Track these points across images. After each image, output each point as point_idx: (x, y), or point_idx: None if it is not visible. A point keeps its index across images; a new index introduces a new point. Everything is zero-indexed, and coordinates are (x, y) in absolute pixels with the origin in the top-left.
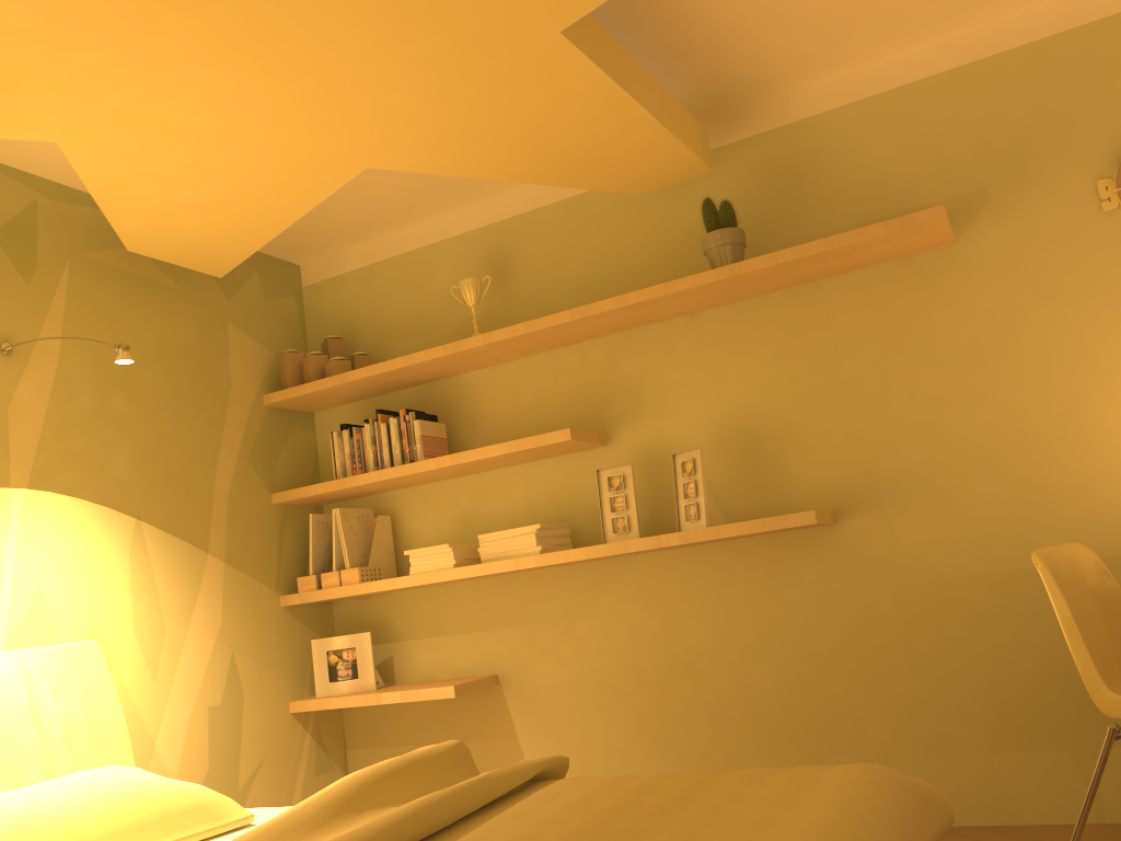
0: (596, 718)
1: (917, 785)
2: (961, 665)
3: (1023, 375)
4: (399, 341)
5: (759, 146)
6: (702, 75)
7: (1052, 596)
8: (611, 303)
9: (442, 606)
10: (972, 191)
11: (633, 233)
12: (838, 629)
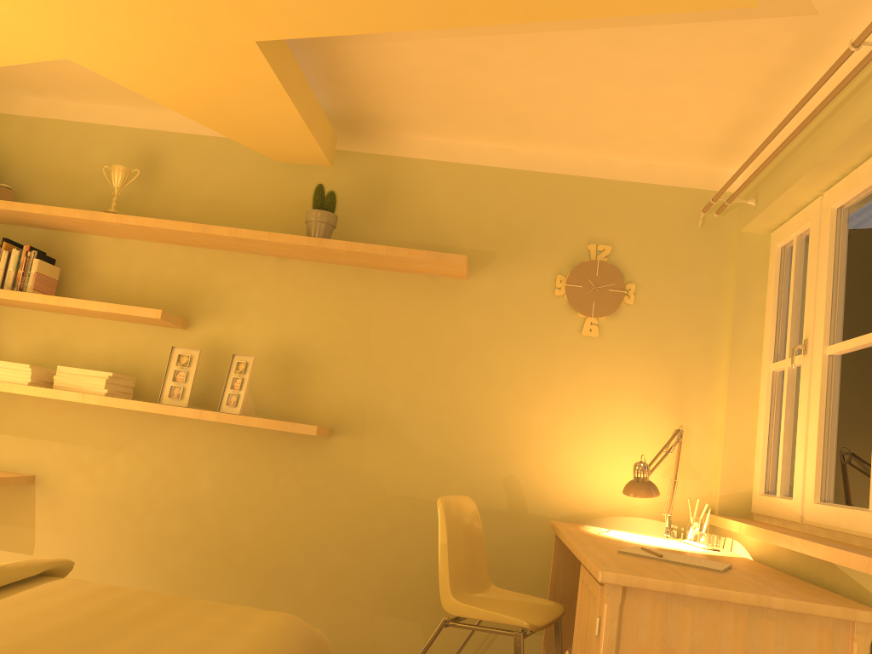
0: (105, 529)
1: (315, 634)
2: (376, 553)
3: (476, 378)
4: (43, 188)
5: (369, 161)
6: (347, 100)
7: (440, 528)
8: (226, 231)
9: (6, 409)
10: (488, 250)
11: (261, 184)
12: (306, 509)
